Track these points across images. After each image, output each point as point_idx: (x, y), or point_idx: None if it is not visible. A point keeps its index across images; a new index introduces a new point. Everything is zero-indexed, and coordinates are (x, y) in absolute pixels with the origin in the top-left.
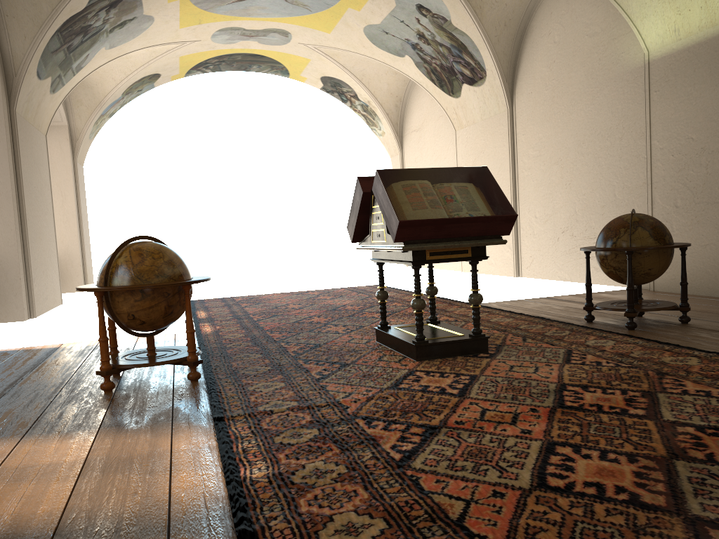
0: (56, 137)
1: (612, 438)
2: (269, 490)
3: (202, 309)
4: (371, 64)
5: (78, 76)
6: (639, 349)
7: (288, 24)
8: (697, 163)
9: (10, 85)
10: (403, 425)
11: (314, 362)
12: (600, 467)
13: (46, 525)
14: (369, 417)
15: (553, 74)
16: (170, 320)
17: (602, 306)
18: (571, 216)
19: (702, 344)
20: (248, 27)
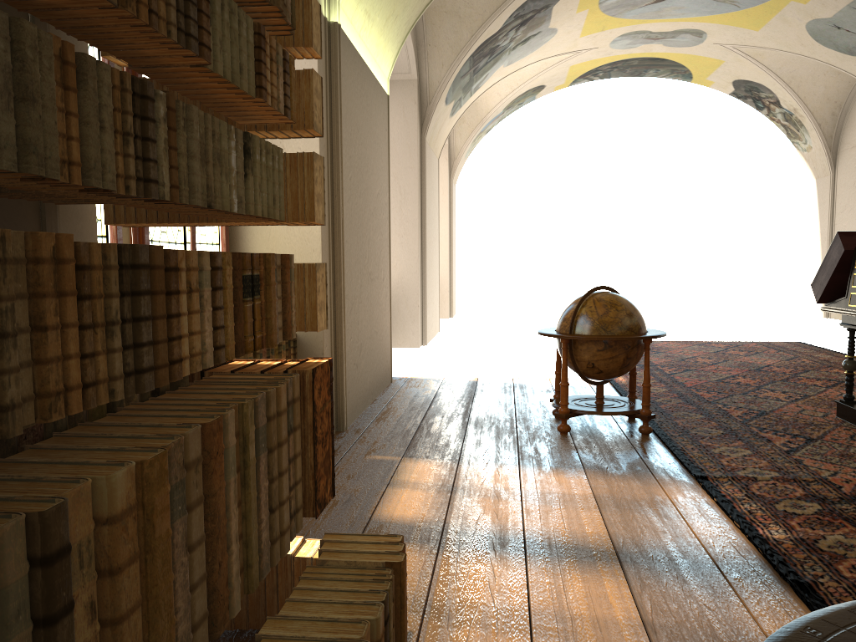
0: None
1: None
2: (799, 551)
3: None
4: (806, 63)
5: (473, 97)
6: None
7: (706, 24)
8: None
9: (423, 114)
10: None
11: (771, 432)
12: None
13: (603, 543)
14: None
15: None
16: (624, 371)
17: None
18: None
19: None
20: (655, 29)
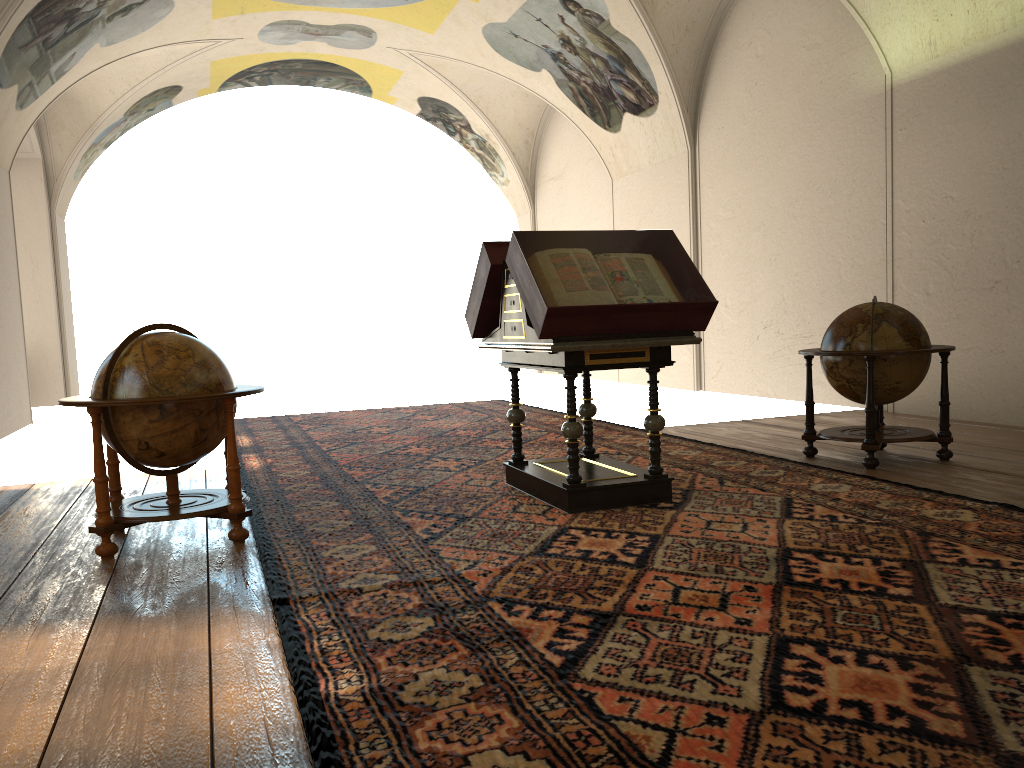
0: (24, 175)
1: (870, 631)
2: (366, 714)
3: (244, 433)
4: (492, 80)
5: (58, 86)
6: (887, 498)
7: (373, 19)
8: (958, 233)
9: None
10: (560, 612)
11: (418, 514)
12: (860, 677)
13: None
14: (508, 598)
15: (754, 101)
16: (202, 451)
17: (830, 434)
18: (777, 305)
19: (974, 491)
20: (313, 20)
